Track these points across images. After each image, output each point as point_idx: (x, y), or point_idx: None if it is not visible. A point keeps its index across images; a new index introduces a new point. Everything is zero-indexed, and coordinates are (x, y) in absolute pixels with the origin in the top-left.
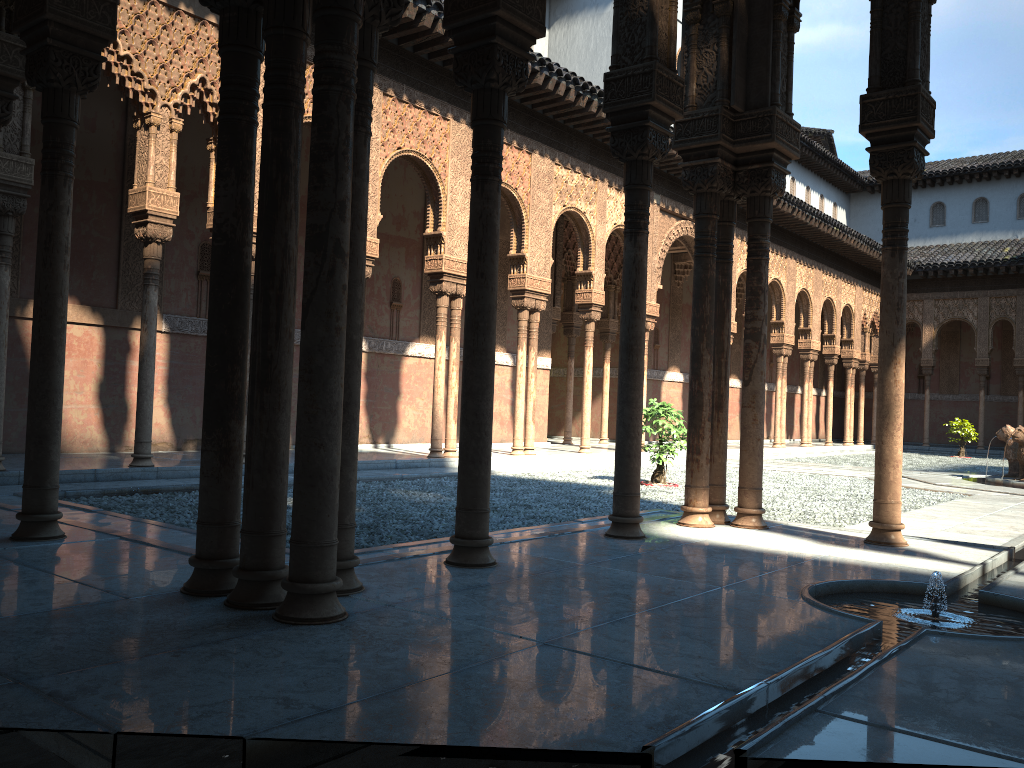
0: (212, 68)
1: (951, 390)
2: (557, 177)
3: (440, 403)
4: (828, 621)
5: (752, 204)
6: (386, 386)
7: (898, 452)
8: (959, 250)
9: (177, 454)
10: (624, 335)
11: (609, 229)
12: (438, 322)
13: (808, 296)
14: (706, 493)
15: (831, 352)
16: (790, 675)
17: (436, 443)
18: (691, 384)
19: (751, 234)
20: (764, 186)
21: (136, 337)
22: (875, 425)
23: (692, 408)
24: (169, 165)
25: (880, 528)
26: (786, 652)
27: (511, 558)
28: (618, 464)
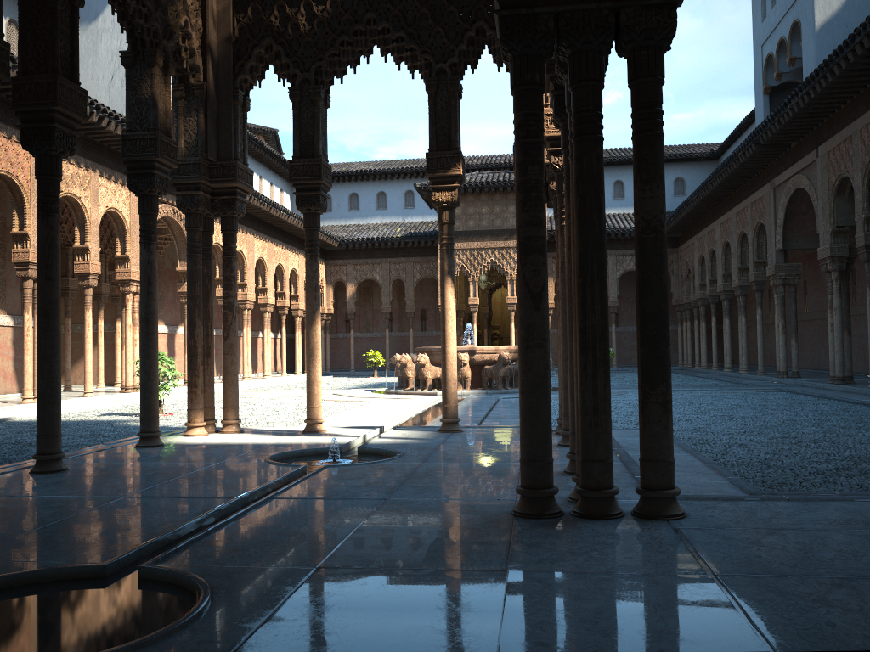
0: None
1: (368, 329)
2: None
3: None
4: (279, 468)
5: (225, 221)
6: None
7: (319, 376)
8: (369, 229)
9: None
10: (143, 311)
11: (102, 211)
12: None
13: (264, 263)
14: (202, 413)
15: (283, 305)
16: (260, 489)
17: None
18: (189, 341)
19: (225, 241)
20: (232, 210)
21: None
22: None
23: (190, 357)
24: None
25: (311, 423)
26: (258, 482)
27: (76, 465)
28: (143, 398)
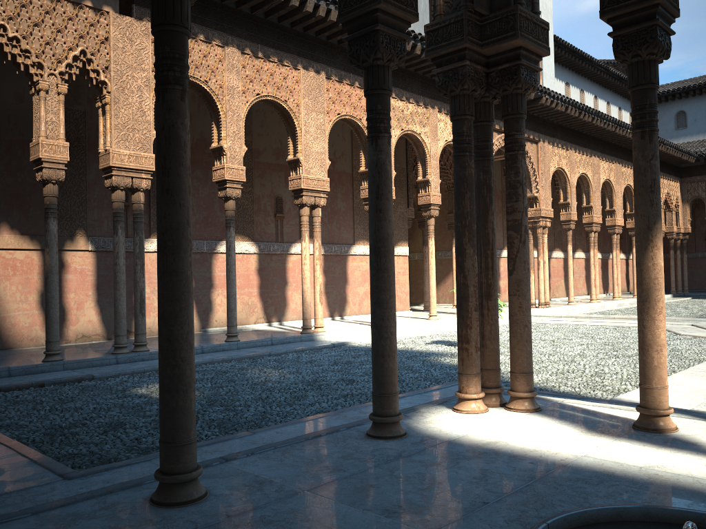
0: (91, 42)
1: None
2: (394, 108)
3: (307, 291)
4: None
5: (505, 102)
6: (275, 278)
7: (661, 336)
8: None
9: (102, 344)
10: (372, 238)
11: (441, 145)
12: (302, 228)
13: (611, 184)
14: (477, 380)
15: (633, 226)
16: None
17: (306, 322)
18: (457, 277)
19: (506, 131)
20: (514, 83)
21: (68, 256)
22: (673, 279)
23: (459, 300)
24: (58, 121)
25: (647, 414)
26: None
27: (233, 483)
28: (374, 364)
